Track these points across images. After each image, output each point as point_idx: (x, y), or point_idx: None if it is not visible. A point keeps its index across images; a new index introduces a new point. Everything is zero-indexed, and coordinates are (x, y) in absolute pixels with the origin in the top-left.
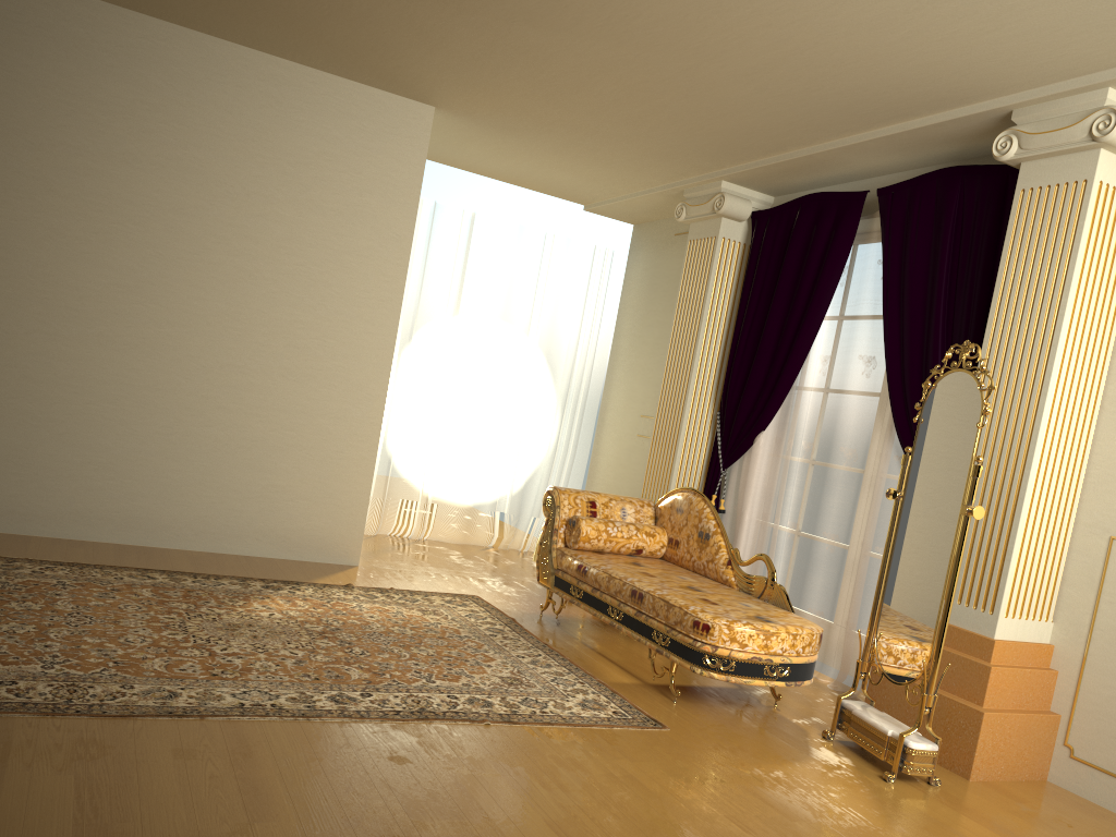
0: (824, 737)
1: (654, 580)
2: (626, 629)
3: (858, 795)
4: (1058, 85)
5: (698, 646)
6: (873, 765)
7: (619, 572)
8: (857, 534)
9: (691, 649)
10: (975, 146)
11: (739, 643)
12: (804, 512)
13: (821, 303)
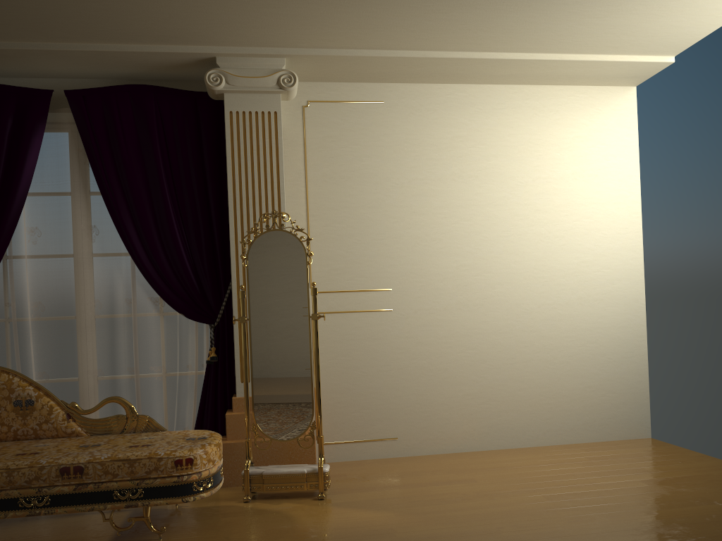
0: (246, 501)
1: (54, 453)
2: (62, 508)
3: (346, 511)
4: (256, 49)
5: (185, 480)
6: (296, 498)
7: (14, 462)
8: (123, 363)
9: (178, 485)
10: (153, 72)
11: (212, 461)
12: (51, 360)
13: (24, 182)
